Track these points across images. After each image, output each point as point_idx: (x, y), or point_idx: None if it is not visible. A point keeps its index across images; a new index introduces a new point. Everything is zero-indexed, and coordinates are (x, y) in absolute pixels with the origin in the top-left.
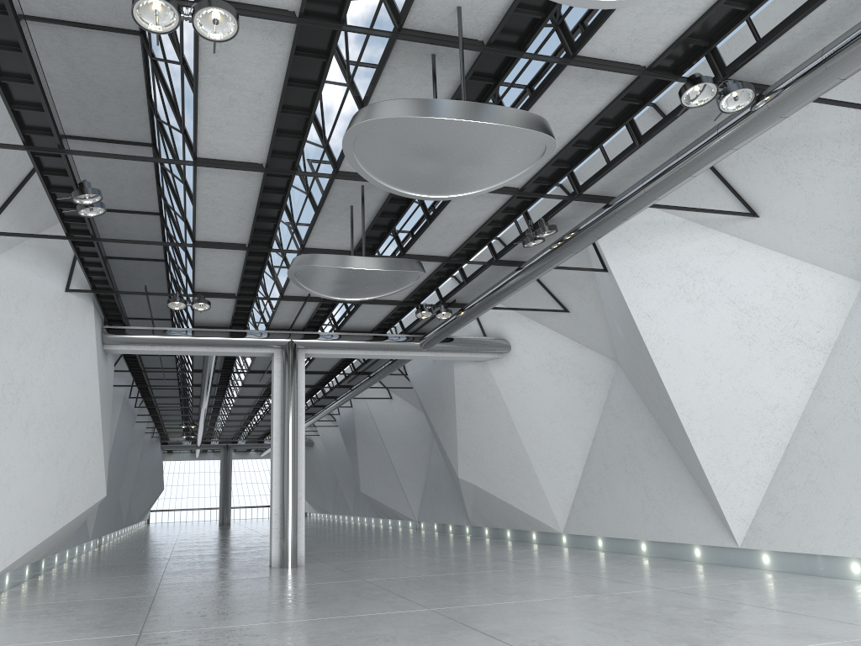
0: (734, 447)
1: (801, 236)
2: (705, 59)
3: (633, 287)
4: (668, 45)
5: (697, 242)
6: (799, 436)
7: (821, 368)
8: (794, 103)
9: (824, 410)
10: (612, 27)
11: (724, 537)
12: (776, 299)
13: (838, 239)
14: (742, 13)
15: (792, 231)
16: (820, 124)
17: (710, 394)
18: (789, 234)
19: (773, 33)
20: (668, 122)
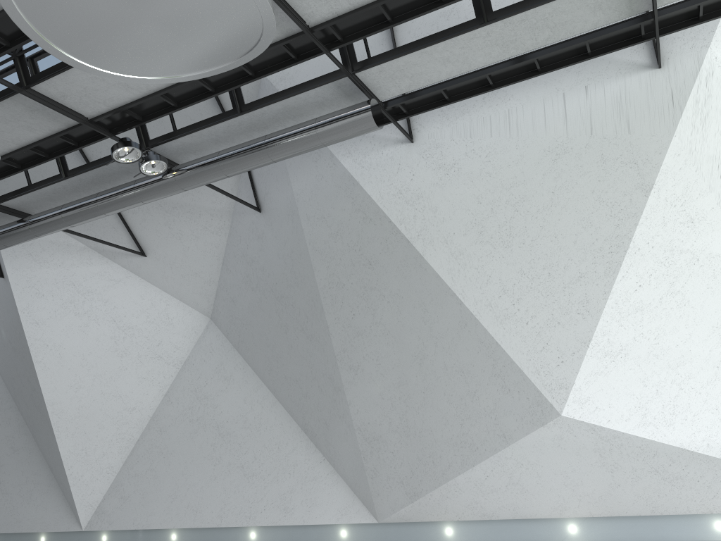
0: (94, 443)
1: (175, 277)
2: (135, 128)
3: (27, 295)
4: (111, 108)
5: (93, 267)
6: (148, 432)
7: (173, 380)
8: (194, 182)
9: (170, 412)
10: (69, 78)
11: (71, 522)
12: (148, 322)
13: (200, 284)
14: (171, 107)
15: (169, 272)
16: (202, 200)
17: (82, 396)
18: (167, 274)
19: (189, 128)
20: (95, 166)
